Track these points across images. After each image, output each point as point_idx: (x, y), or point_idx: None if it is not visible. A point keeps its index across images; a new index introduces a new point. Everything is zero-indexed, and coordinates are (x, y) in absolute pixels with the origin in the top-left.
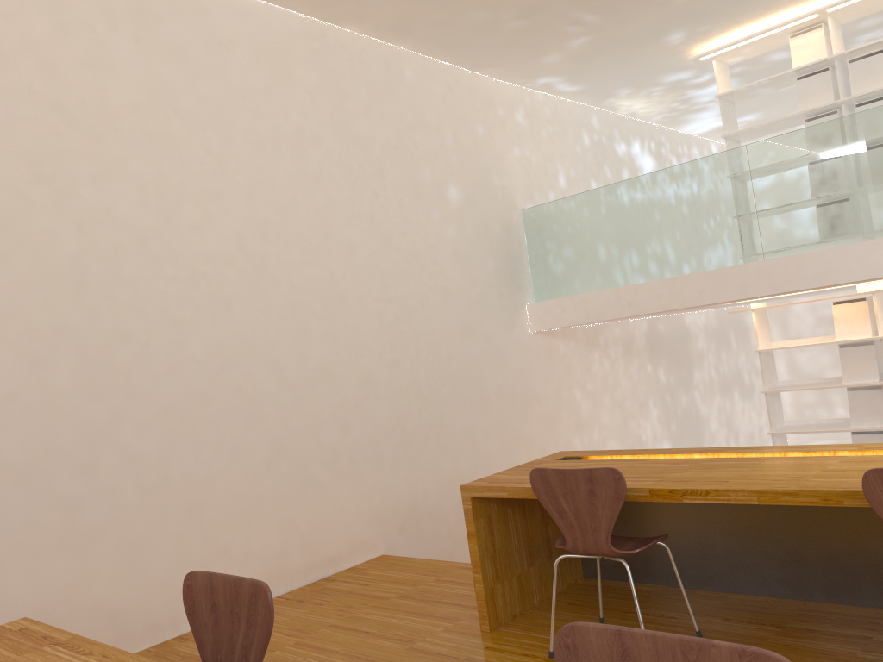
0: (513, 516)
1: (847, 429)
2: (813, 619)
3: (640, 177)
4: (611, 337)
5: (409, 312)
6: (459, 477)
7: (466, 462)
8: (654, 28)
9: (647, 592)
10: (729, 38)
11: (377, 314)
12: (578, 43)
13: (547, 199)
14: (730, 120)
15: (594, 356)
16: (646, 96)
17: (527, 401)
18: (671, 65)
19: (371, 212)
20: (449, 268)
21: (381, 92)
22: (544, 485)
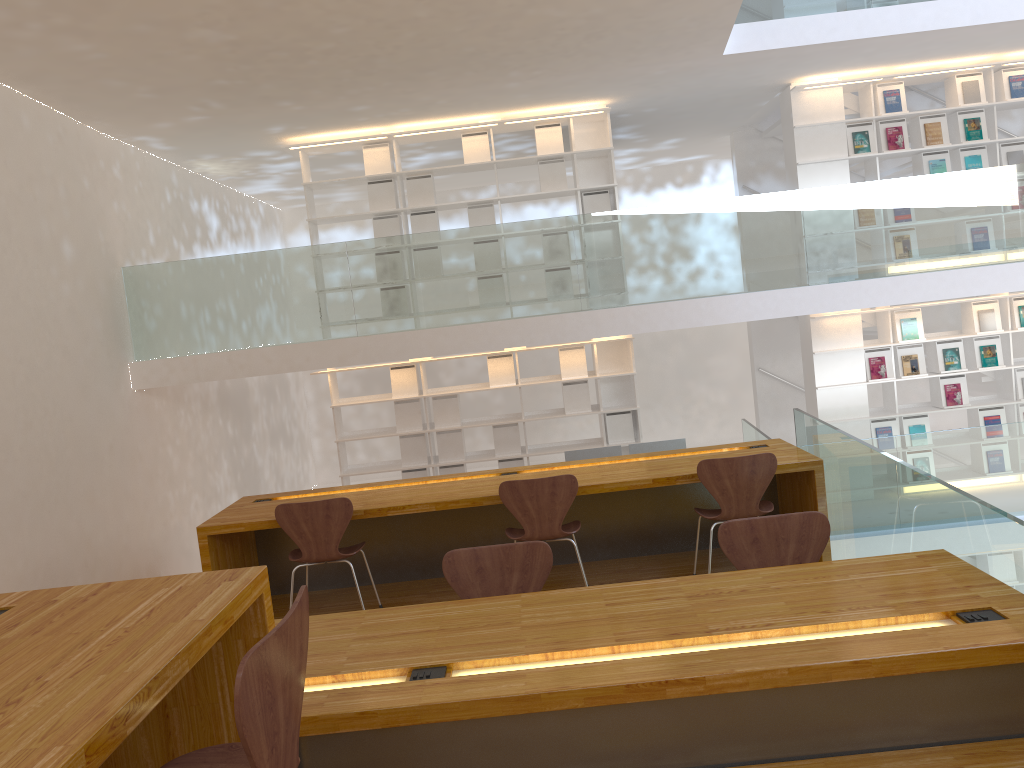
0: (228, 549)
1: (400, 468)
2: (442, 586)
3: (252, 253)
4: (193, 393)
5: (37, 372)
6: (83, 538)
7: (88, 522)
8: (264, 121)
9: (323, 594)
10: (316, 136)
11: (11, 375)
12: (194, 119)
13: (141, 256)
14: (311, 205)
15: (181, 412)
16: (225, 162)
17: (132, 458)
18: (260, 146)
19: (1, 268)
20: (67, 326)
21: (4, 139)
22: (288, 516)
